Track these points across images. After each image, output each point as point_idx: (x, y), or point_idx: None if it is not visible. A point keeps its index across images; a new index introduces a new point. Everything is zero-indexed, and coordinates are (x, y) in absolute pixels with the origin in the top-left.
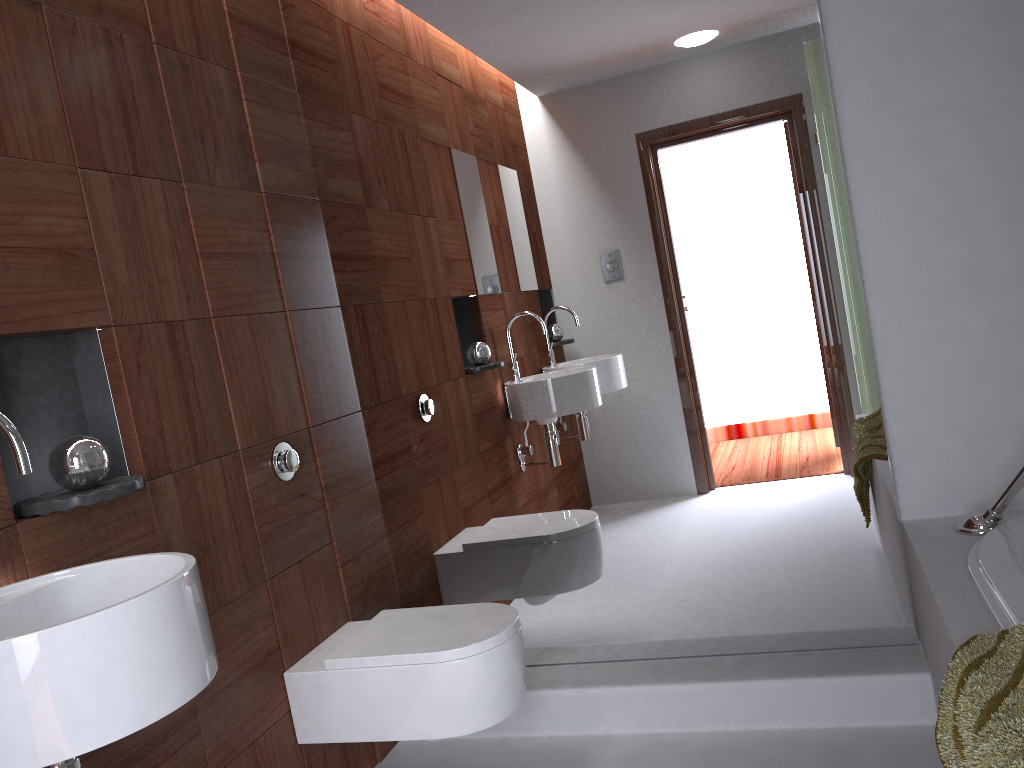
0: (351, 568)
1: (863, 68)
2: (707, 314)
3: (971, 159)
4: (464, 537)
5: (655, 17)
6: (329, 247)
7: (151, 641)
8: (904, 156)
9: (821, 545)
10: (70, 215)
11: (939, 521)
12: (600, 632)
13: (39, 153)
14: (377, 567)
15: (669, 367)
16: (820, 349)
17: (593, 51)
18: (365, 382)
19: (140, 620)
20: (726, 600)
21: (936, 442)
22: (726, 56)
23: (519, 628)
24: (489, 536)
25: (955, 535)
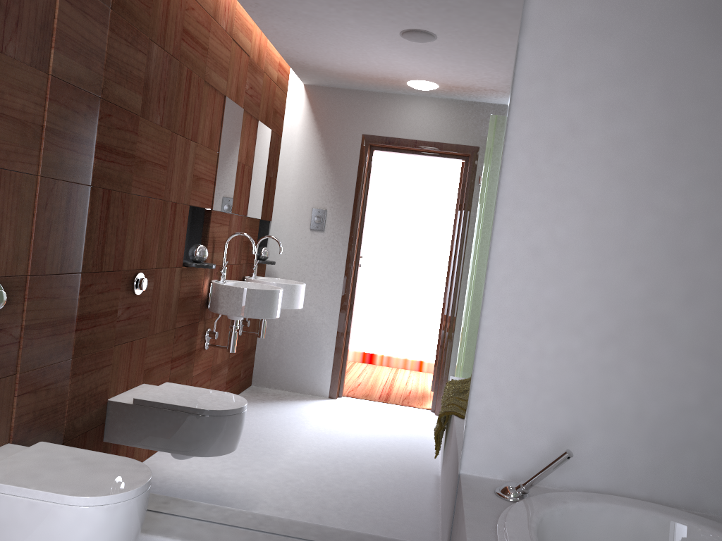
0: (27, 399)
1: (528, 146)
2: (370, 283)
3: (578, 234)
4: (133, 396)
5: (398, 57)
6: (97, 137)
7: None
8: (536, 217)
9: (399, 476)
10: None
11: (485, 481)
12: (217, 499)
13: None
14: (52, 402)
15: (331, 313)
16: (441, 334)
17: (347, 64)
18: (92, 251)
19: None
20: (319, 499)
21: (499, 423)
22: (439, 103)
23: (148, 488)
24: (154, 401)
25: (493, 496)
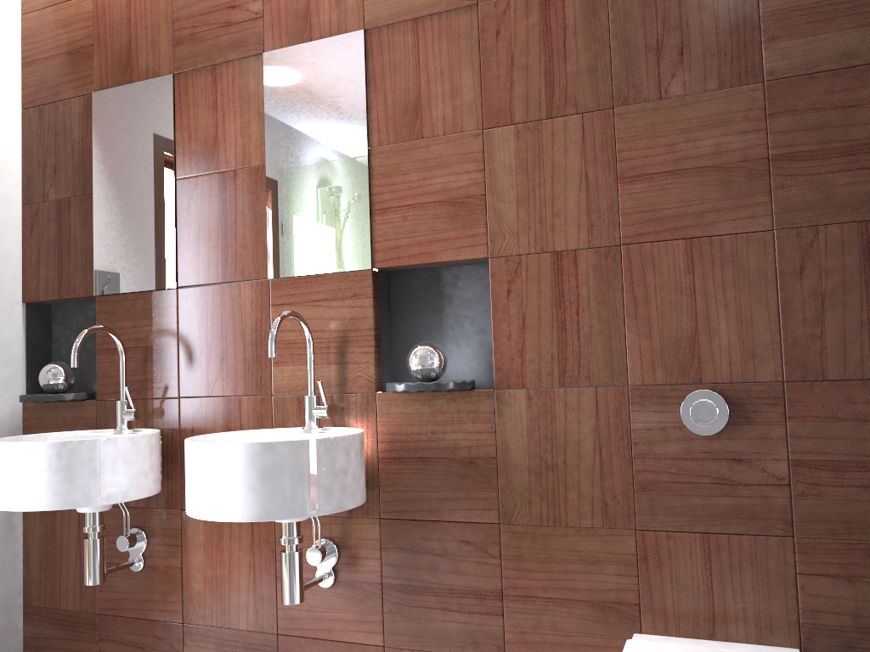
0: (827, 586)
1: None
2: None
3: None
4: None
5: None
6: None
7: (207, 472)
8: None
9: None
10: (467, 171)
11: None
12: None
13: (449, 128)
14: None
15: None
16: None
17: None
18: None
19: (204, 456)
20: None
21: None
22: None
23: None
24: None
25: None
